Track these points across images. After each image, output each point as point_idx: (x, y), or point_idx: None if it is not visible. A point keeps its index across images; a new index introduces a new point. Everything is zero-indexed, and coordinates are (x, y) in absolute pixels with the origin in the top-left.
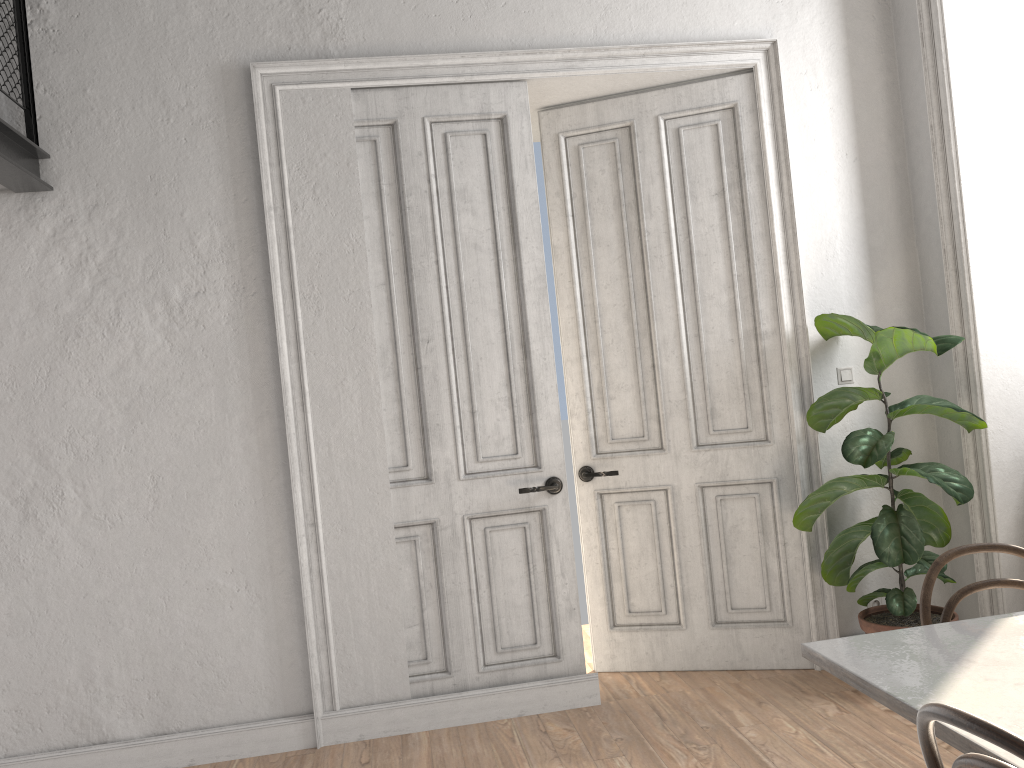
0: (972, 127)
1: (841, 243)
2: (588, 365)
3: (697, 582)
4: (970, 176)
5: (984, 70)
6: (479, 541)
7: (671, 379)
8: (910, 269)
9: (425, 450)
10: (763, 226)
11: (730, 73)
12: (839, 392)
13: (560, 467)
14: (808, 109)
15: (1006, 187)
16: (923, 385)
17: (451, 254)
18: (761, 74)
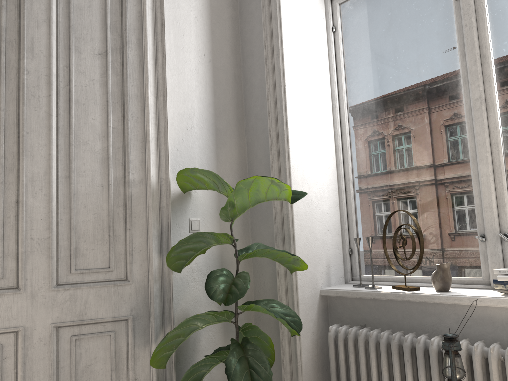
0: (292, 52)
1: (197, 119)
2: None
3: None
4: (290, 85)
5: (298, 18)
6: None
7: (36, 216)
8: (241, 151)
9: None
10: (139, 89)
11: None
12: (197, 236)
13: None
14: (180, 11)
15: (309, 100)
16: (246, 238)
17: None
18: None
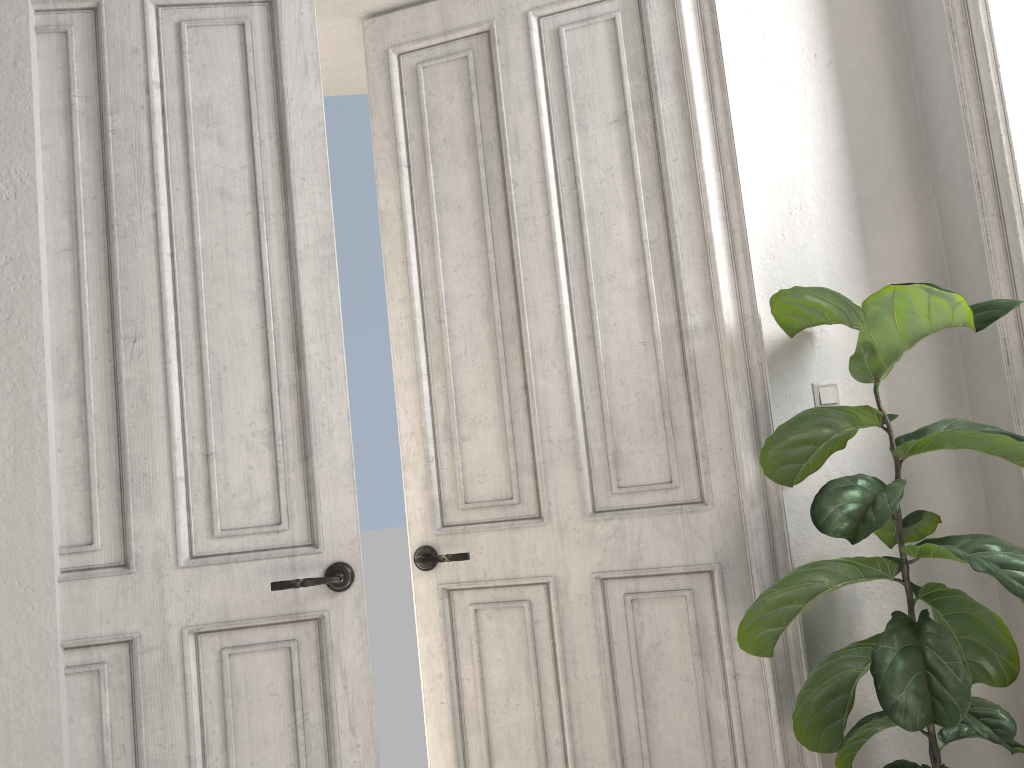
0: None
1: (812, 189)
2: (431, 389)
3: (597, 738)
4: (1015, 60)
5: None
6: (211, 672)
7: (552, 406)
8: (925, 229)
9: (125, 517)
10: (687, 163)
11: None
12: (812, 417)
13: (352, 546)
14: None
15: None
16: (956, 412)
17: (182, 204)
18: None
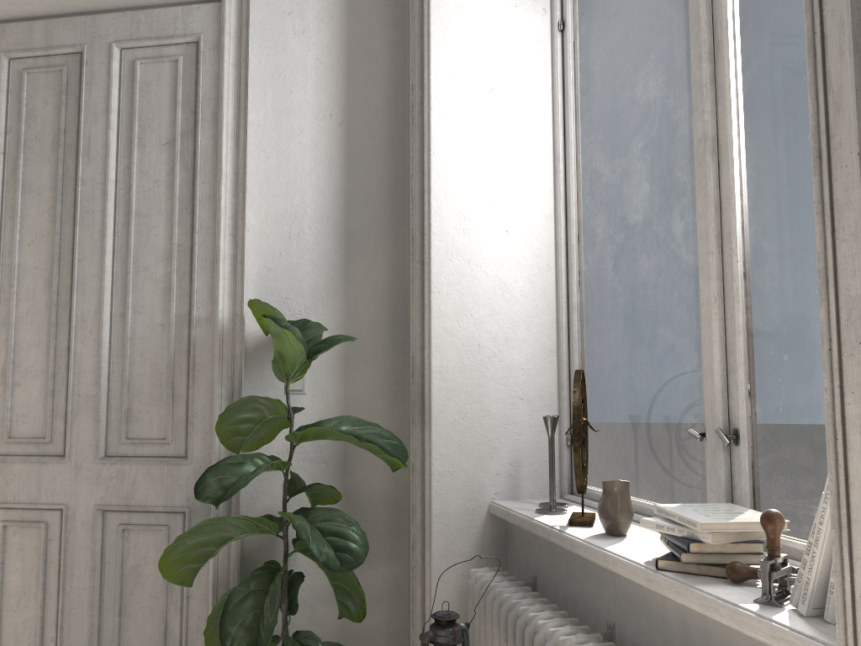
0: (452, 89)
1: (311, 220)
2: None
3: (80, 638)
4: (443, 147)
5: (475, 24)
6: None
7: (85, 367)
8: (397, 262)
9: None
10: (212, 186)
11: (202, 2)
12: (251, 402)
13: None
14: (288, 55)
15: (489, 167)
16: (399, 406)
17: None
18: (230, 4)
